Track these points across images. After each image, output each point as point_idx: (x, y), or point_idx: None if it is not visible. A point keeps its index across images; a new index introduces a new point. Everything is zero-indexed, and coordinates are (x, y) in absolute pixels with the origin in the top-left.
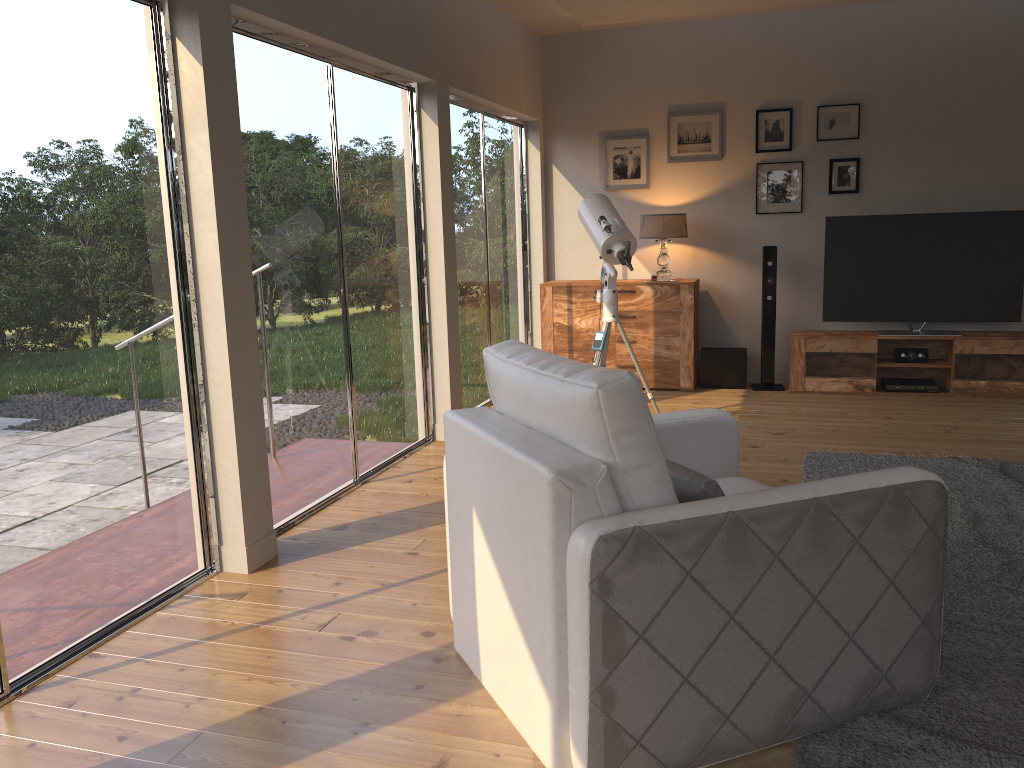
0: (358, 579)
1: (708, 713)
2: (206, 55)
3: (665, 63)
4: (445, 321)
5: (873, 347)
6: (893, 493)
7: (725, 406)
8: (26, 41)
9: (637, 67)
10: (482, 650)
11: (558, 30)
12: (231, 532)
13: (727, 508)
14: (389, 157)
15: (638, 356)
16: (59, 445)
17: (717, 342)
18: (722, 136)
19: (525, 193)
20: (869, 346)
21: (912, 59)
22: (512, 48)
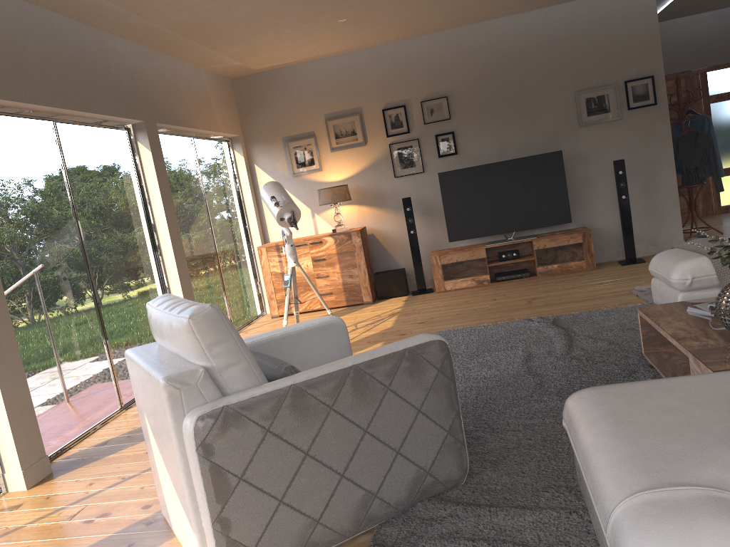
0: (107, 478)
1: (303, 521)
2: None
3: (317, 86)
4: (179, 284)
5: (483, 254)
6: (409, 353)
7: (391, 310)
8: None
9: (299, 91)
10: (168, 510)
11: (241, 73)
12: (10, 462)
13: (291, 382)
14: (116, 178)
15: (332, 285)
16: None
17: (386, 267)
18: (363, 129)
19: (238, 186)
20: (481, 253)
21: (474, 63)
22: (208, 90)
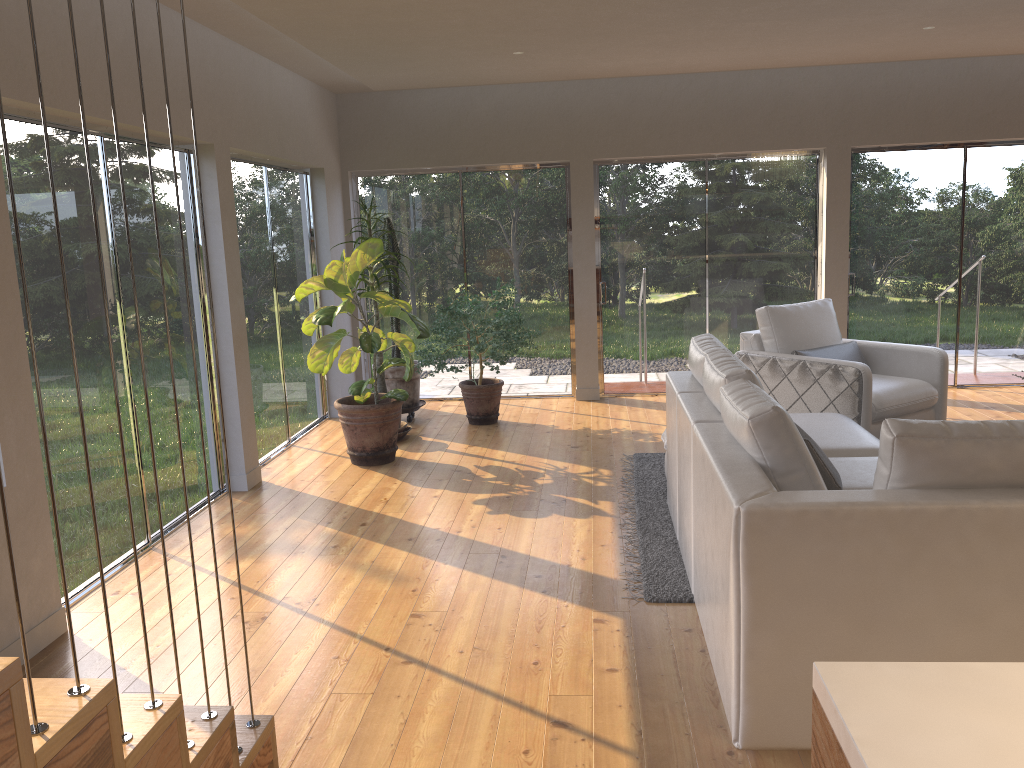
0: None
1: None
2: (829, 173)
3: None
4: None
5: None
6: (834, 367)
7: None
8: (749, 183)
9: None
10: None
11: None
12: None
13: (774, 355)
14: None
15: None
16: (742, 320)
17: None
18: None
19: None
20: None
21: None
22: None
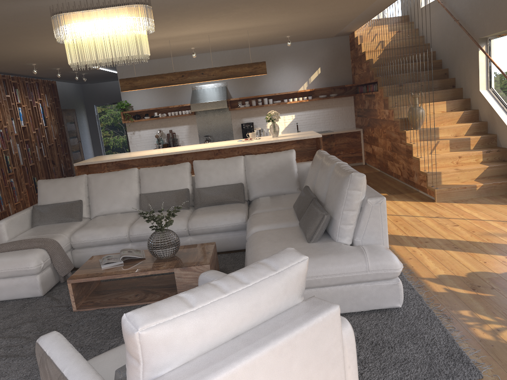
0: None
1: None
2: None
3: None
4: None
5: None
6: None
7: None
8: None
9: None
10: None
11: None
12: None
13: None
14: None
15: None
16: None
17: None
18: None
19: None
20: None
21: None
22: None
